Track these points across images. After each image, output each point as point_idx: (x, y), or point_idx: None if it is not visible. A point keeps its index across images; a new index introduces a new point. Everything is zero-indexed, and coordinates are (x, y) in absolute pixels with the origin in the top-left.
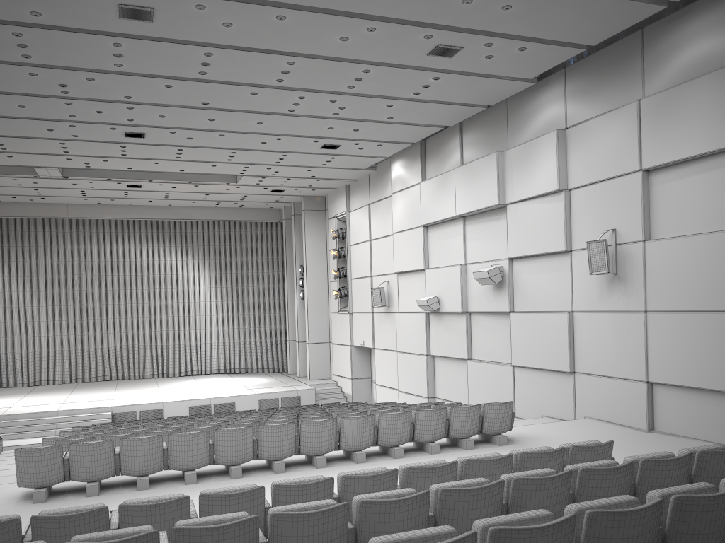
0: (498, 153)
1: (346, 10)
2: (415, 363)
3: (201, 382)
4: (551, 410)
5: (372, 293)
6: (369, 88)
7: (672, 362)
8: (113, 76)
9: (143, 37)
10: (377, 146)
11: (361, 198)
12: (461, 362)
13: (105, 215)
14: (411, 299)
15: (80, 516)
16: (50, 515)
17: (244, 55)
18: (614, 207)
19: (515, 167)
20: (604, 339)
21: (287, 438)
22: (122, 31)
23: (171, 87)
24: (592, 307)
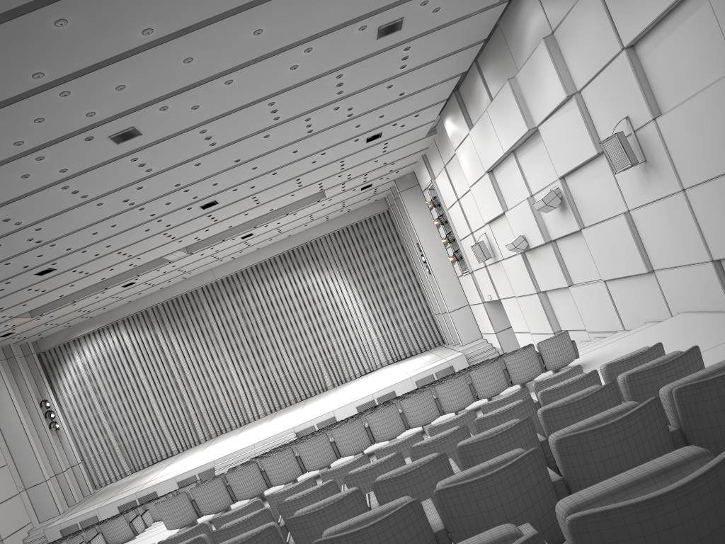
0: (509, 81)
1: (272, 50)
2: (532, 303)
3: (370, 379)
4: (650, 314)
5: (474, 250)
6: (356, 85)
7: (724, 234)
8: (152, 178)
9: (147, 145)
10: (415, 117)
11: (437, 163)
12: (567, 290)
13: (243, 265)
14: (507, 244)
15: None
16: None
17: (230, 118)
18: (618, 95)
19: (528, 89)
20: (663, 229)
21: (358, 432)
22: (128, 150)
23: (200, 164)
24: (641, 201)
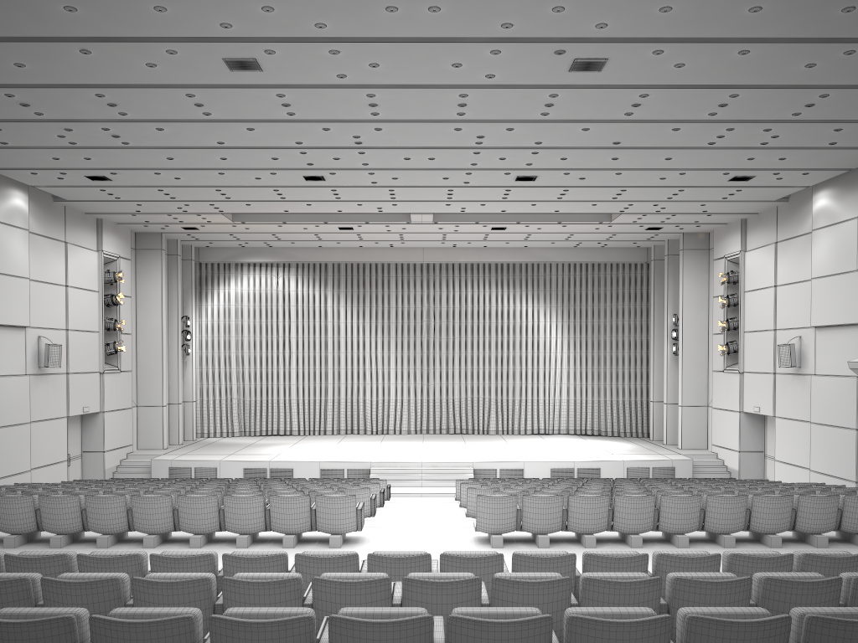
0: None
1: (826, 36)
2: (839, 438)
3: (553, 443)
4: None
5: (779, 351)
6: (819, 113)
7: None
8: (534, 124)
9: (582, 86)
10: (801, 175)
11: (763, 235)
12: None
13: (459, 258)
14: (835, 359)
15: (627, 559)
16: (602, 555)
17: (683, 92)
18: None
19: None
20: None
21: (737, 511)
22: (564, 83)
23: (588, 130)
24: None
